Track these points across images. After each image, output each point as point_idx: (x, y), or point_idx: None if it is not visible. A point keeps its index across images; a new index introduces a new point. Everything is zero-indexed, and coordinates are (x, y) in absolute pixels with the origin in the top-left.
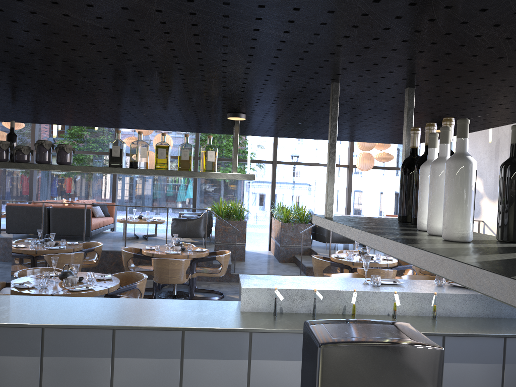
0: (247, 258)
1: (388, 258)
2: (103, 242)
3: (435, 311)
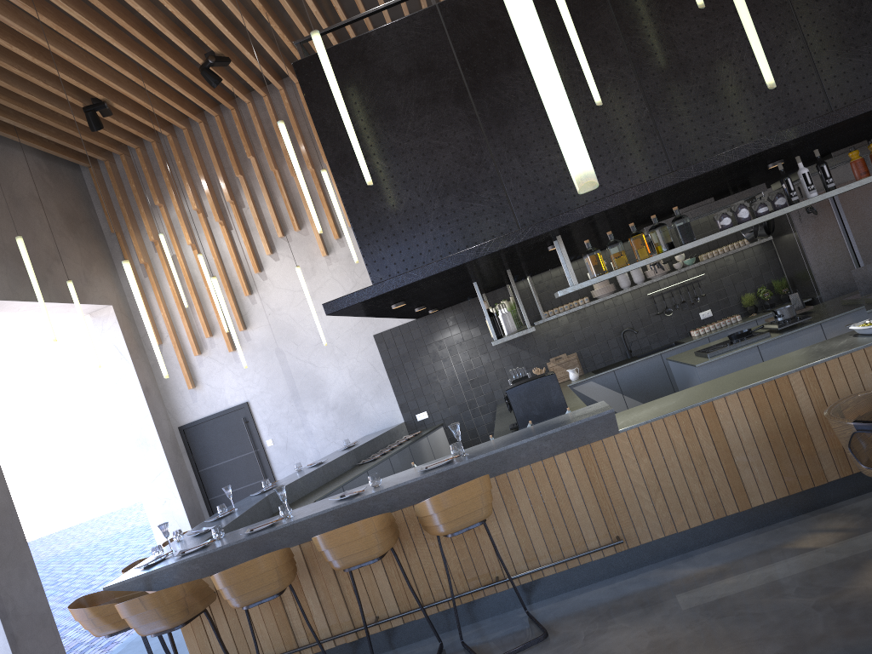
0: None
1: None
2: None
3: None
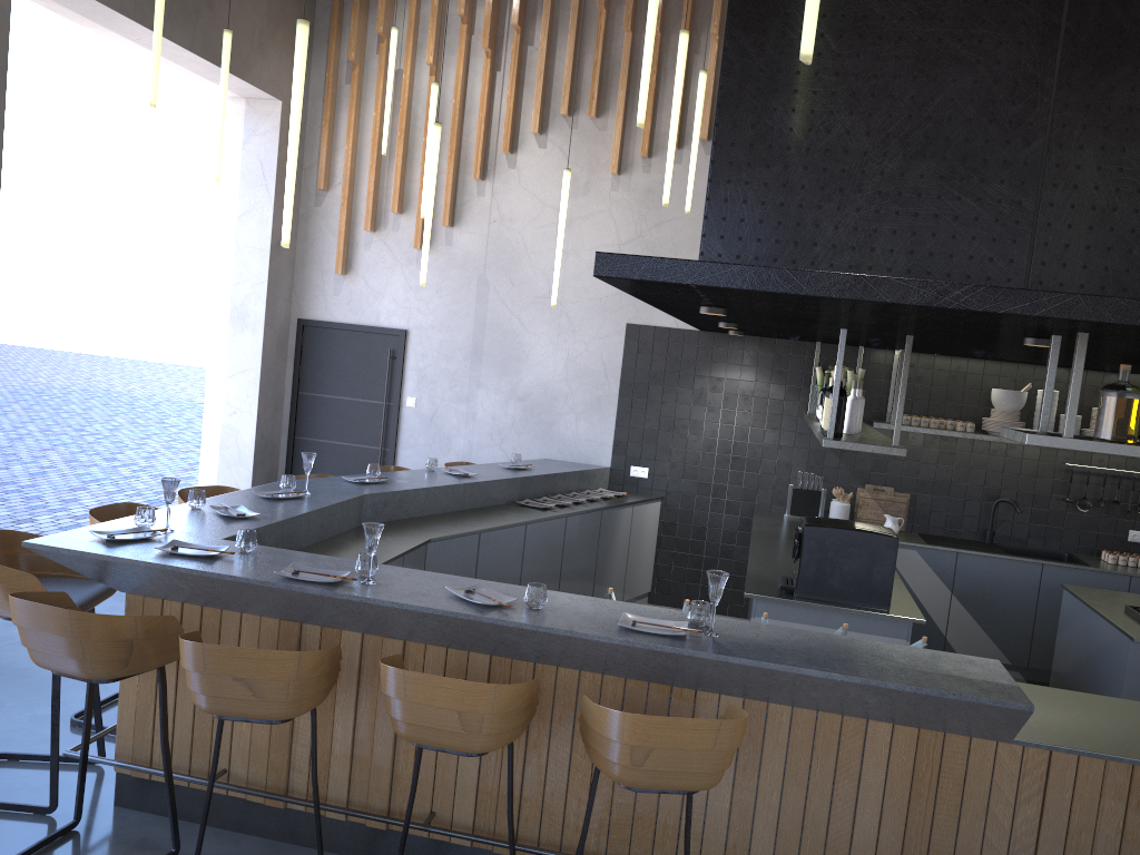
0: None
1: None
2: None
3: None
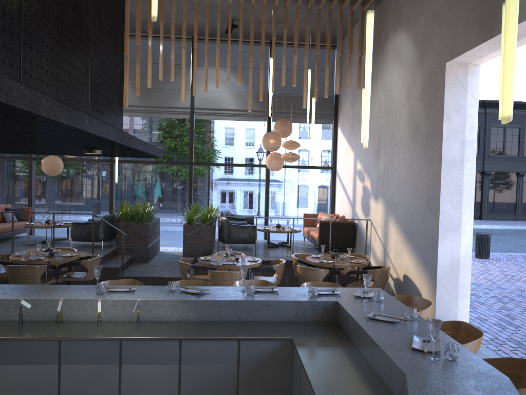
0: (154, 260)
1: (254, 260)
2: (1, 247)
3: (137, 317)
